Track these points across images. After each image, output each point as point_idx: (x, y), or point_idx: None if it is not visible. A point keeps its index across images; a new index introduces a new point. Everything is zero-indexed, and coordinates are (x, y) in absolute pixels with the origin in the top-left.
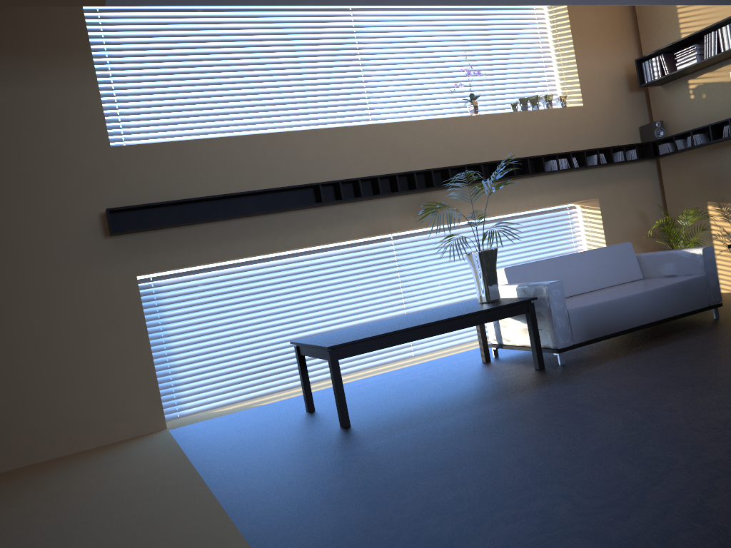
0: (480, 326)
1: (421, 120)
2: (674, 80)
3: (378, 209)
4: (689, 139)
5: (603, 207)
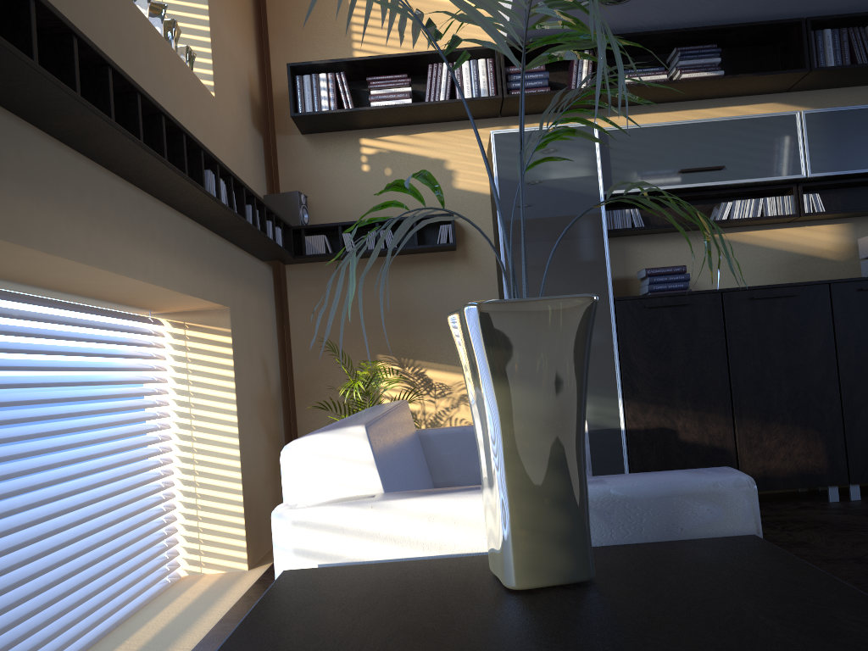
0: None
1: None
2: (334, 133)
3: None
4: (371, 236)
5: (234, 332)
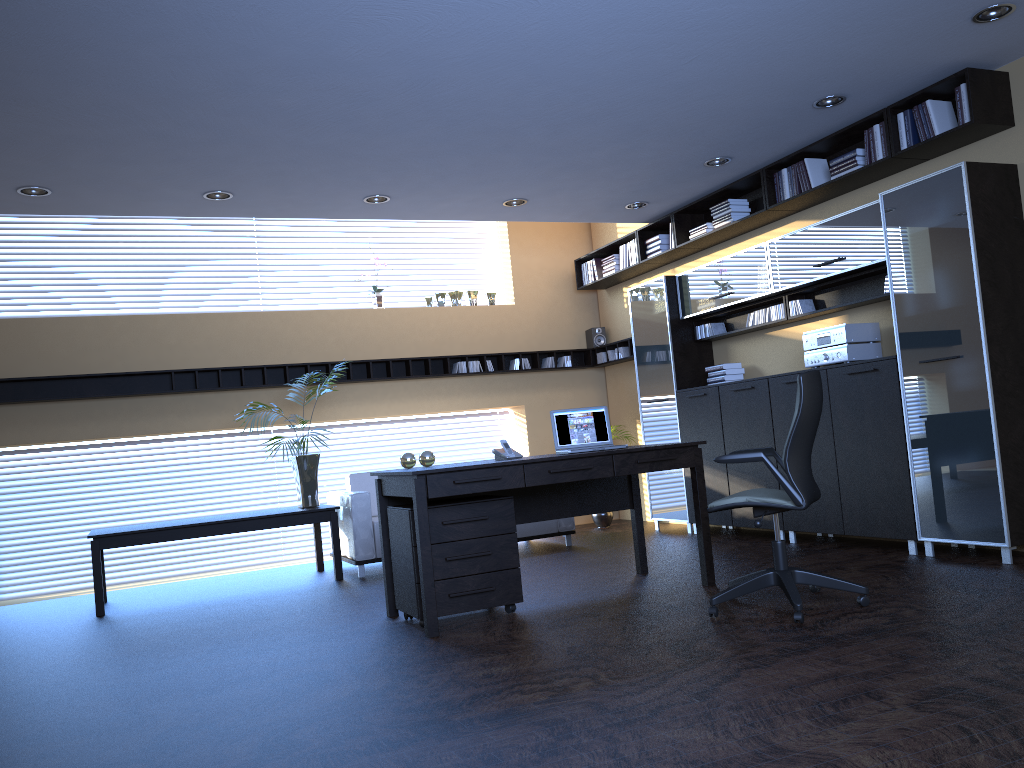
0: (315, 532)
1: (310, 310)
2: (614, 286)
3: (246, 400)
4: (616, 351)
5: (530, 416)
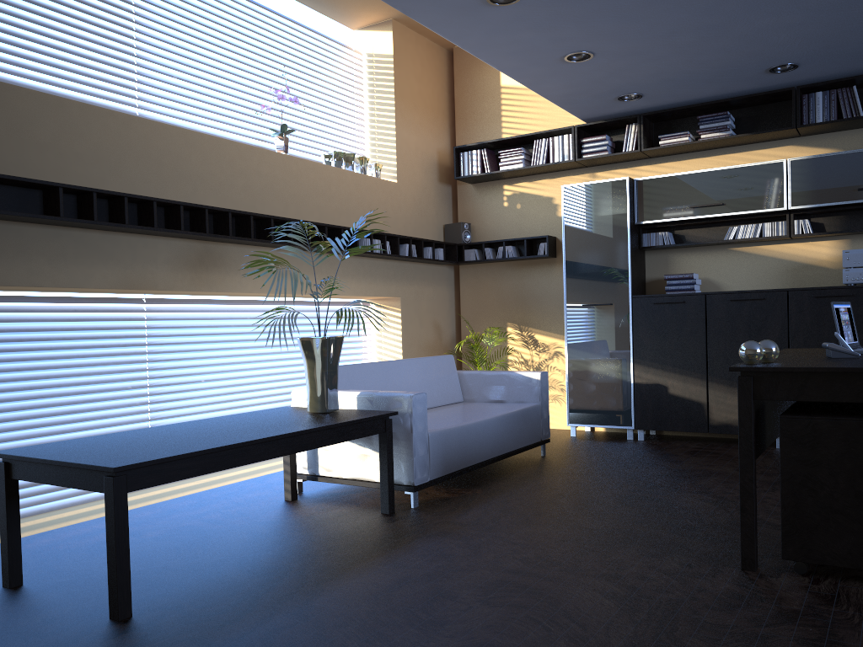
0: None
1: (219, 137)
2: (489, 182)
3: (142, 251)
4: (500, 249)
5: (404, 310)
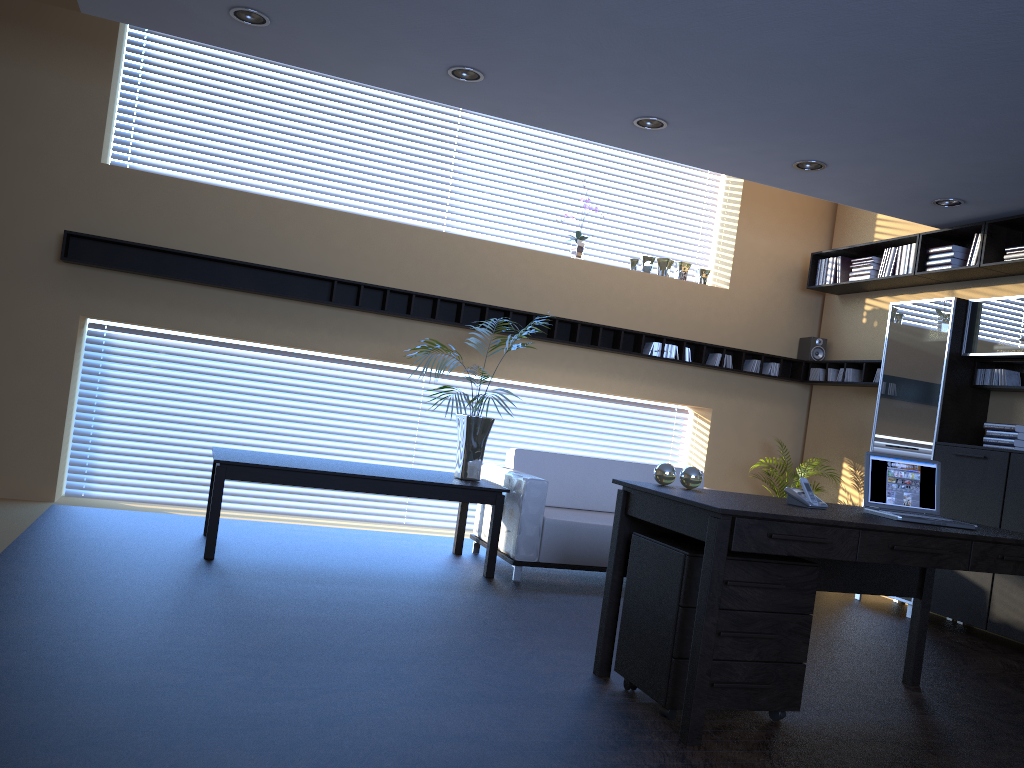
0: (461, 508)
1: (500, 243)
2: (853, 294)
3: (408, 332)
4: (841, 371)
5: (715, 423)
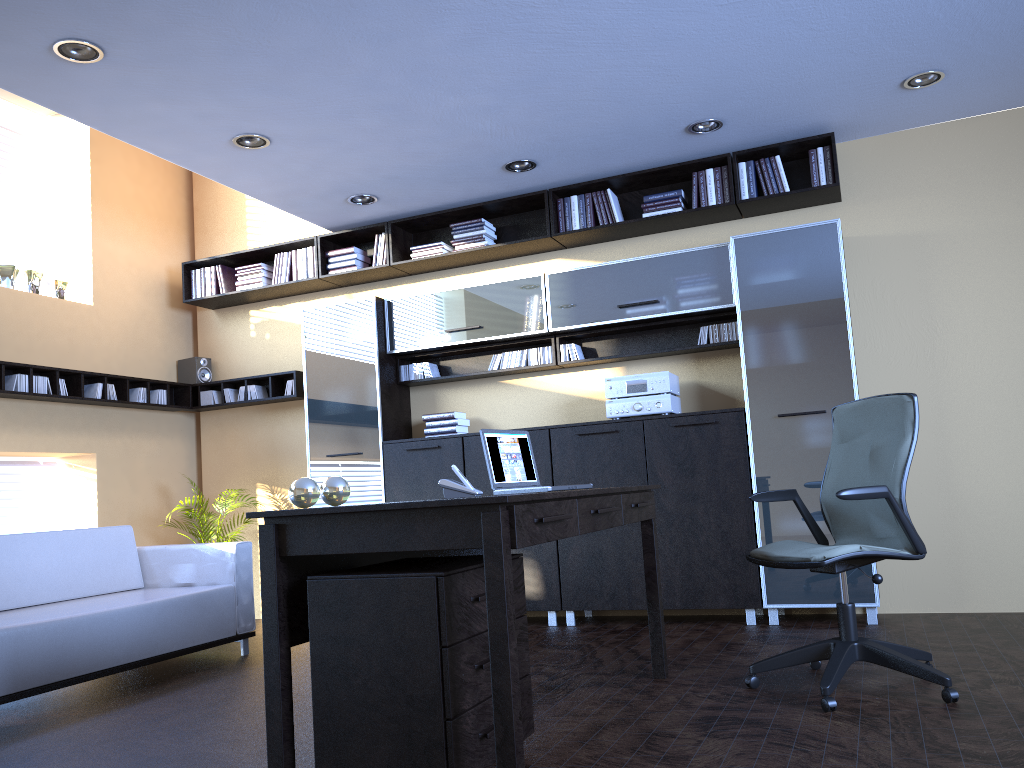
0: None
1: None
2: (233, 307)
3: None
4: (242, 390)
5: (103, 470)
